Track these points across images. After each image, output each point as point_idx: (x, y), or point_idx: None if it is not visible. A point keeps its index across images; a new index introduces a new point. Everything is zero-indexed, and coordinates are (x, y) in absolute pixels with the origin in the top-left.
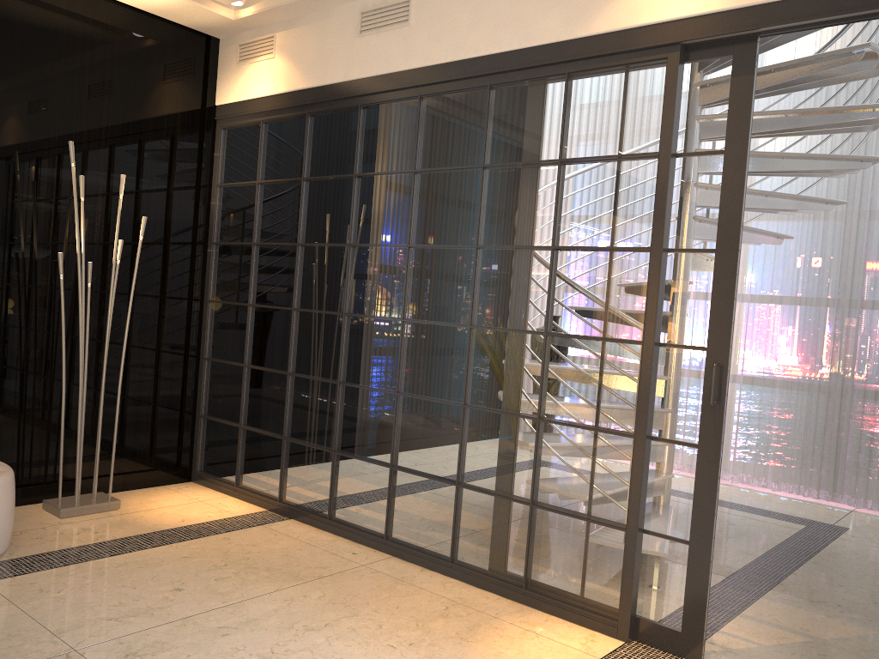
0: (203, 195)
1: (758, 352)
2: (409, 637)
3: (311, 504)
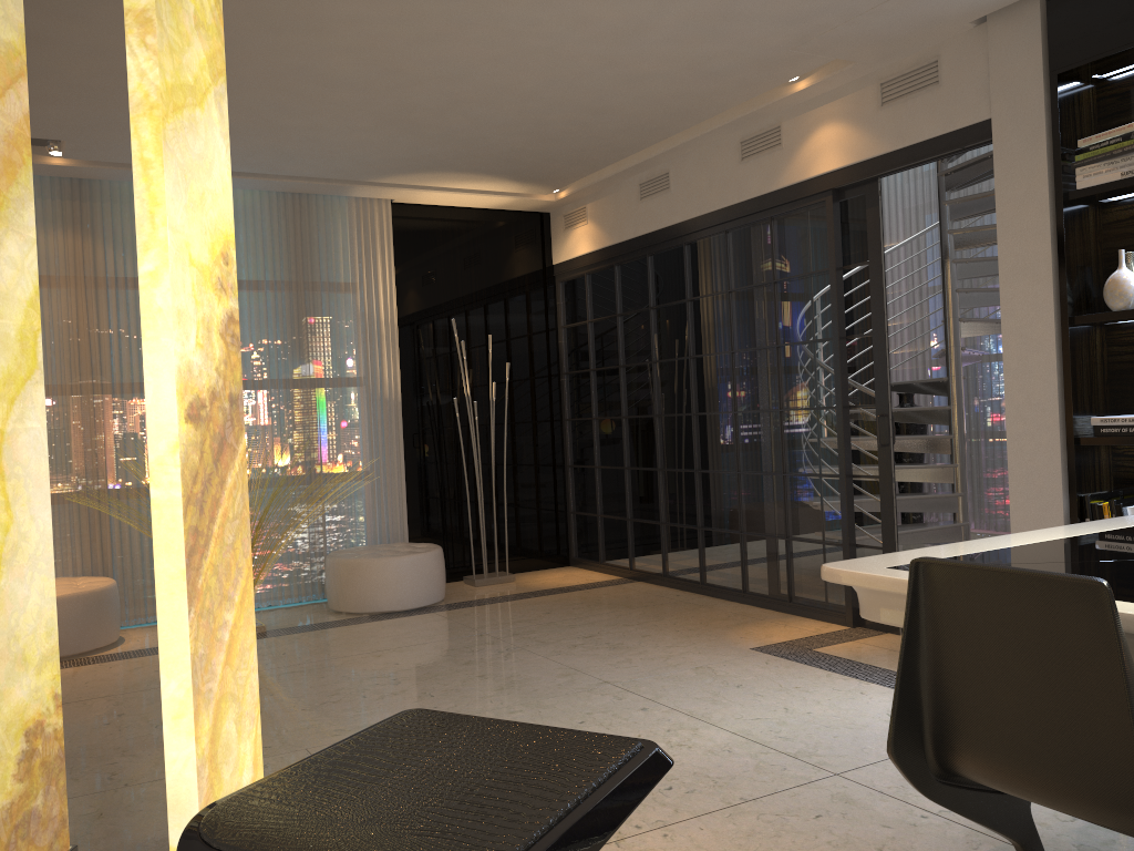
0: (552, 336)
1: None
2: (691, 627)
3: (651, 567)
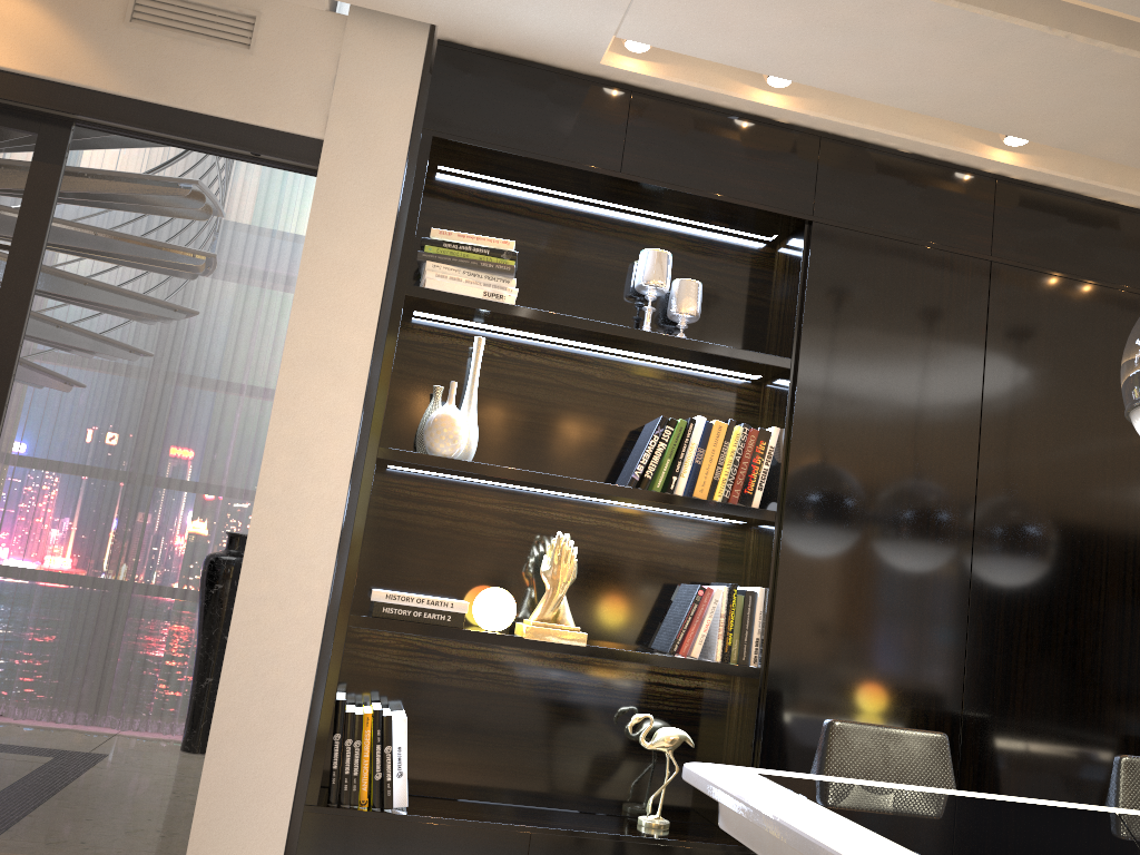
0: None
1: (20, 531)
2: None
3: None
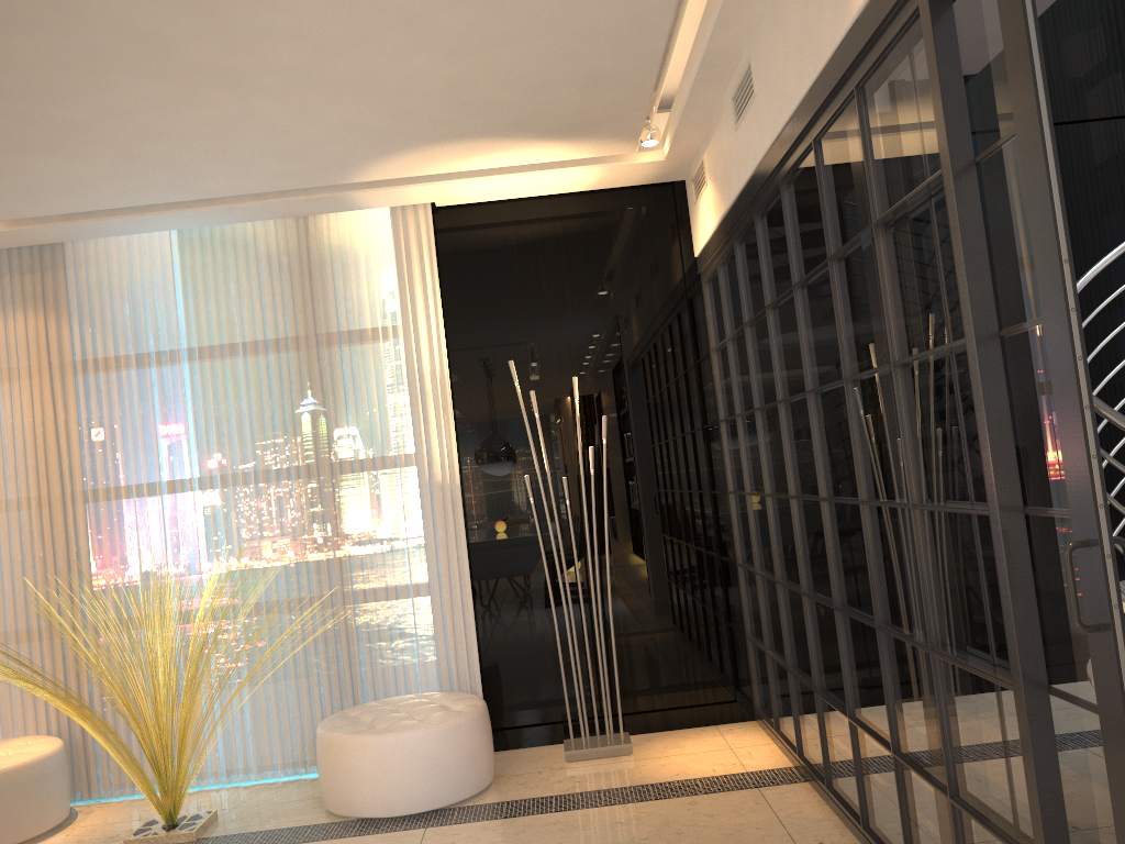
0: (700, 366)
1: None
2: None
3: (816, 762)
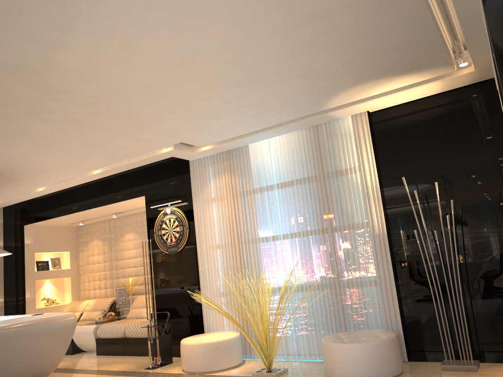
0: None
1: None
2: None
3: None
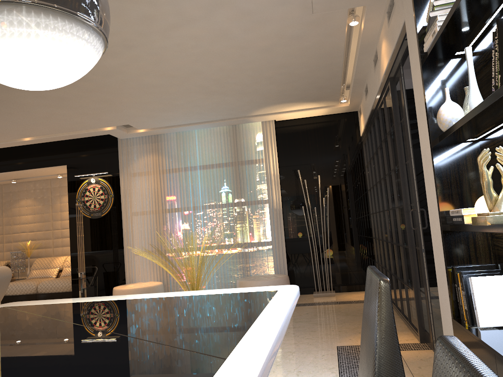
0: (362, 172)
1: None
2: (343, 330)
3: None
